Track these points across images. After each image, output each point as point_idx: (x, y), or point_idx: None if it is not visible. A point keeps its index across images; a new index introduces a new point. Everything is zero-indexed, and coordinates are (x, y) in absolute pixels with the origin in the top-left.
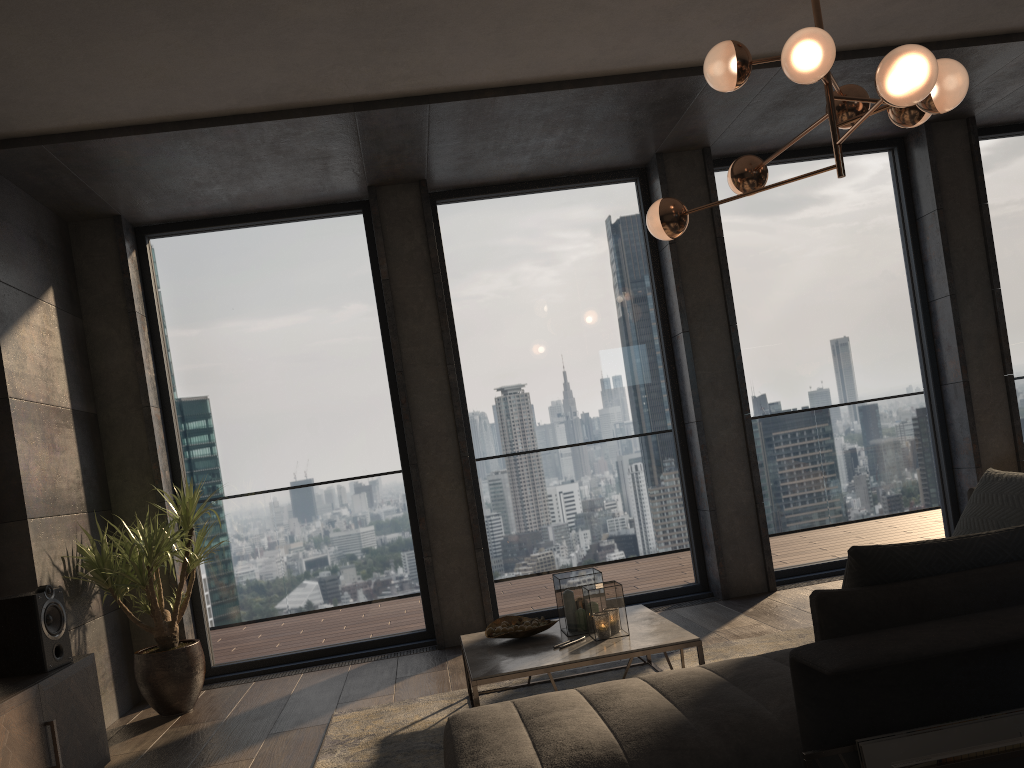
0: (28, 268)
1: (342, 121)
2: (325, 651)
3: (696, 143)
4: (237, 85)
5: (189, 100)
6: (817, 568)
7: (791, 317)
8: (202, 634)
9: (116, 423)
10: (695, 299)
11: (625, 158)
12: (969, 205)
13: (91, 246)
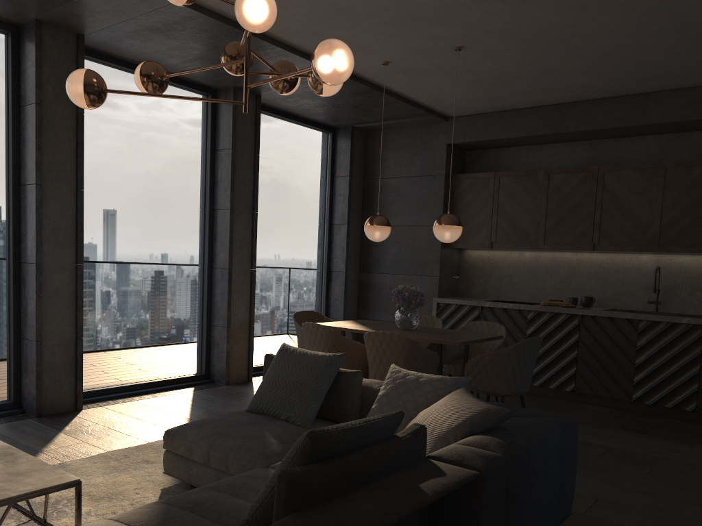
0: None
1: None
2: None
3: (75, 27)
4: None
5: None
6: (112, 391)
7: (122, 195)
8: None
9: None
10: (51, 159)
11: (5, 10)
12: (249, 152)
13: None
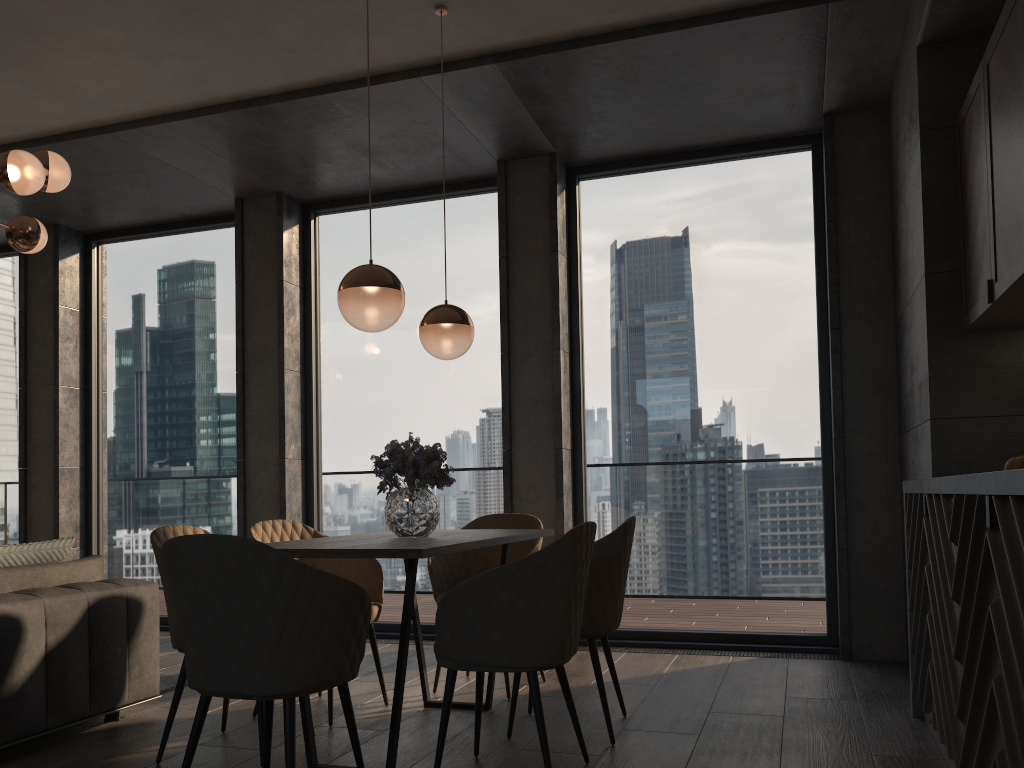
0: None
1: None
2: None
3: (258, 189)
4: None
5: None
6: None
7: (375, 365)
8: None
9: None
10: (255, 341)
11: (214, 203)
12: (541, 253)
13: None
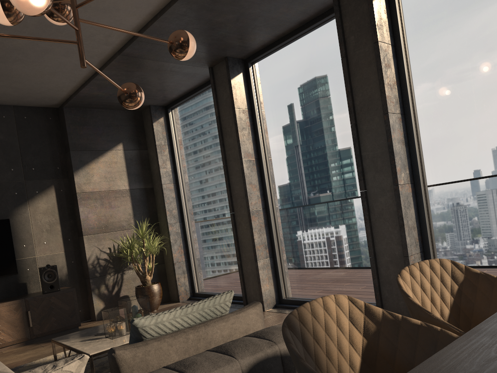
0: (102, 140)
1: (125, 59)
2: None
3: None
4: (71, 65)
5: (73, 74)
6: None
7: (467, 91)
8: (192, 278)
9: (157, 191)
10: (361, 97)
11: (317, 2)
12: None
13: (147, 119)
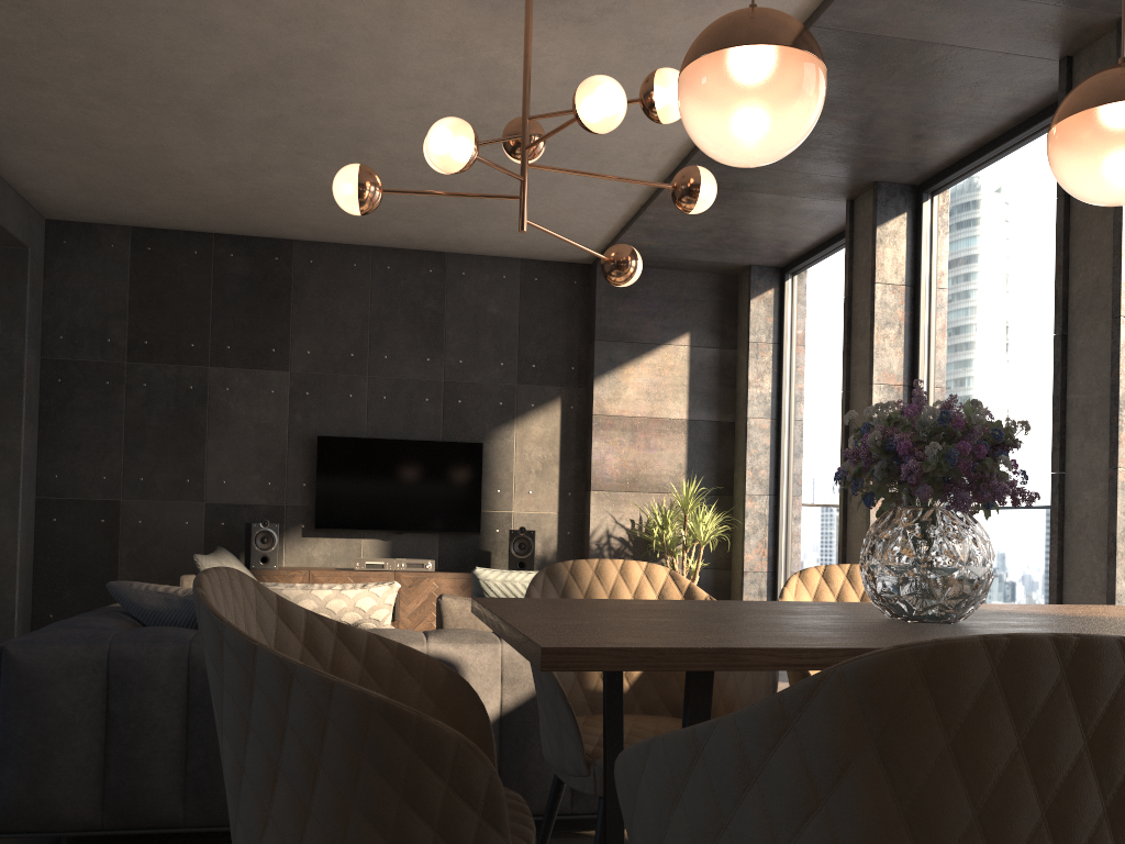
0: (653, 325)
1: None
2: None
3: (1081, 28)
4: (597, 198)
5: (604, 211)
6: None
7: None
8: None
9: (739, 430)
10: (1082, 280)
11: (1036, 81)
12: None
13: (743, 292)
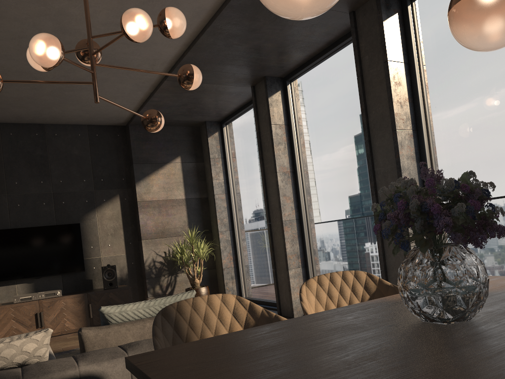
0: (162, 153)
1: (171, 83)
2: (265, 302)
3: None
4: (127, 90)
5: (131, 97)
6: None
7: (474, 108)
8: (240, 284)
9: (211, 201)
10: (374, 114)
11: (338, 24)
12: None
13: (203, 134)
